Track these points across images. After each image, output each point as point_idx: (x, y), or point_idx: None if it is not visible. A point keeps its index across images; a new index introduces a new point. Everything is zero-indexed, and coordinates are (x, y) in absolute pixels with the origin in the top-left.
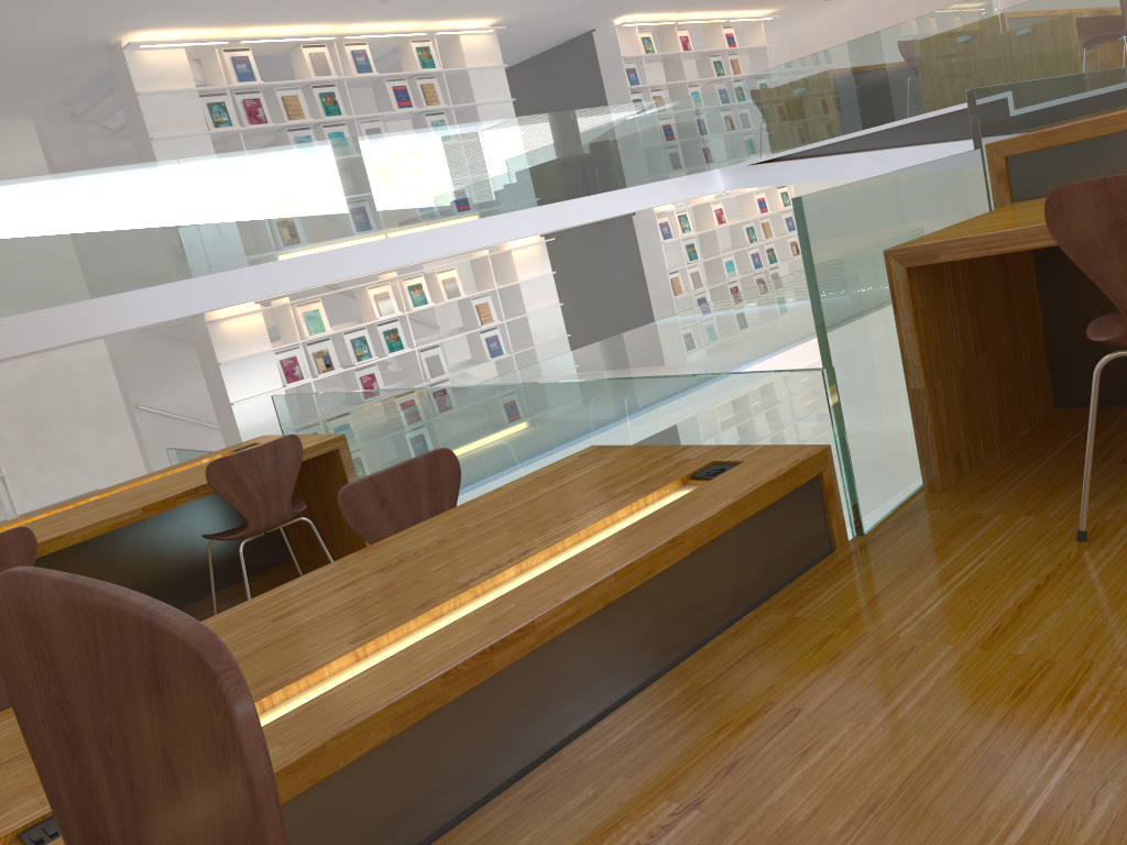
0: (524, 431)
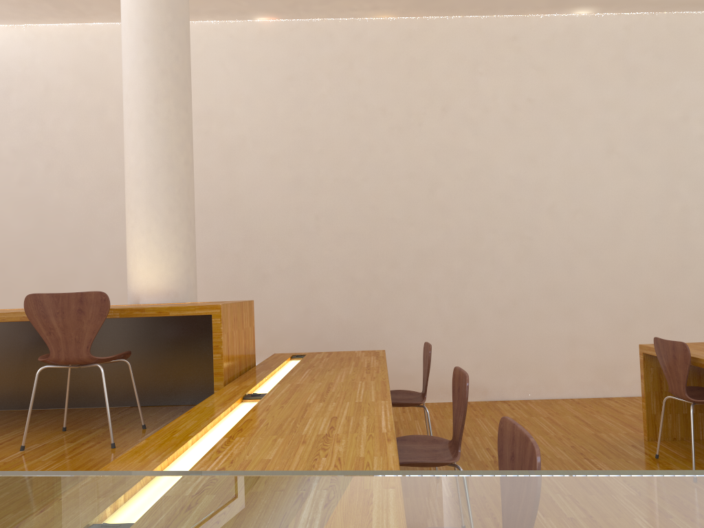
0: None
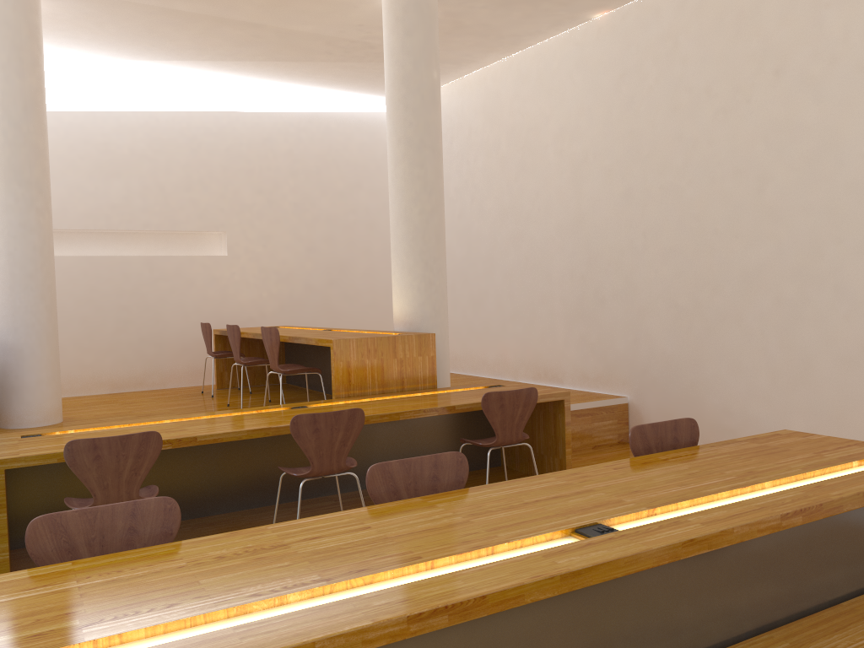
0: None
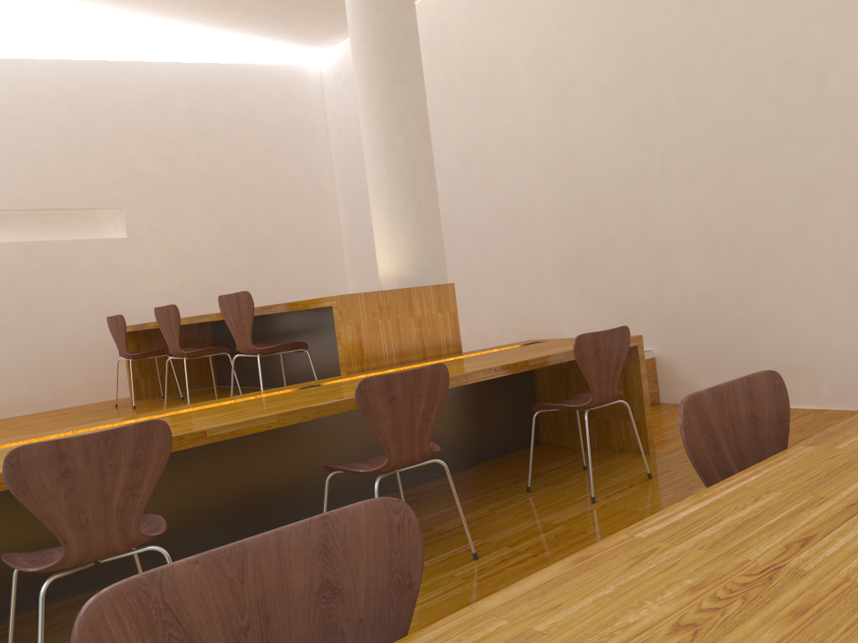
0: None
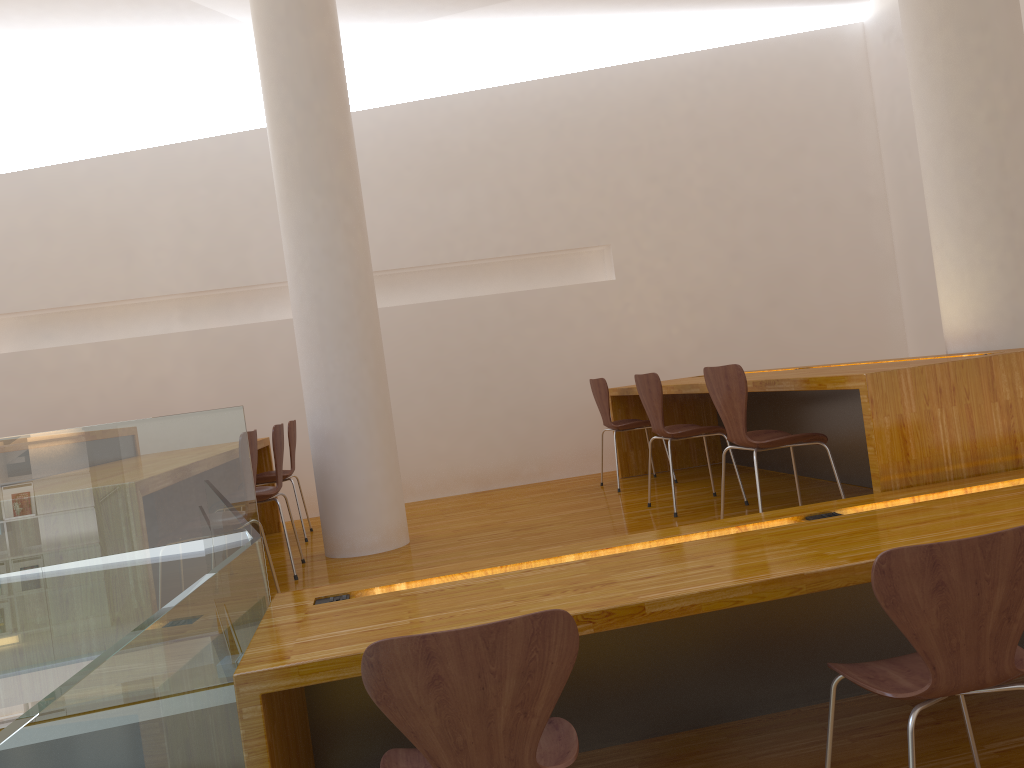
0: (118, 762)
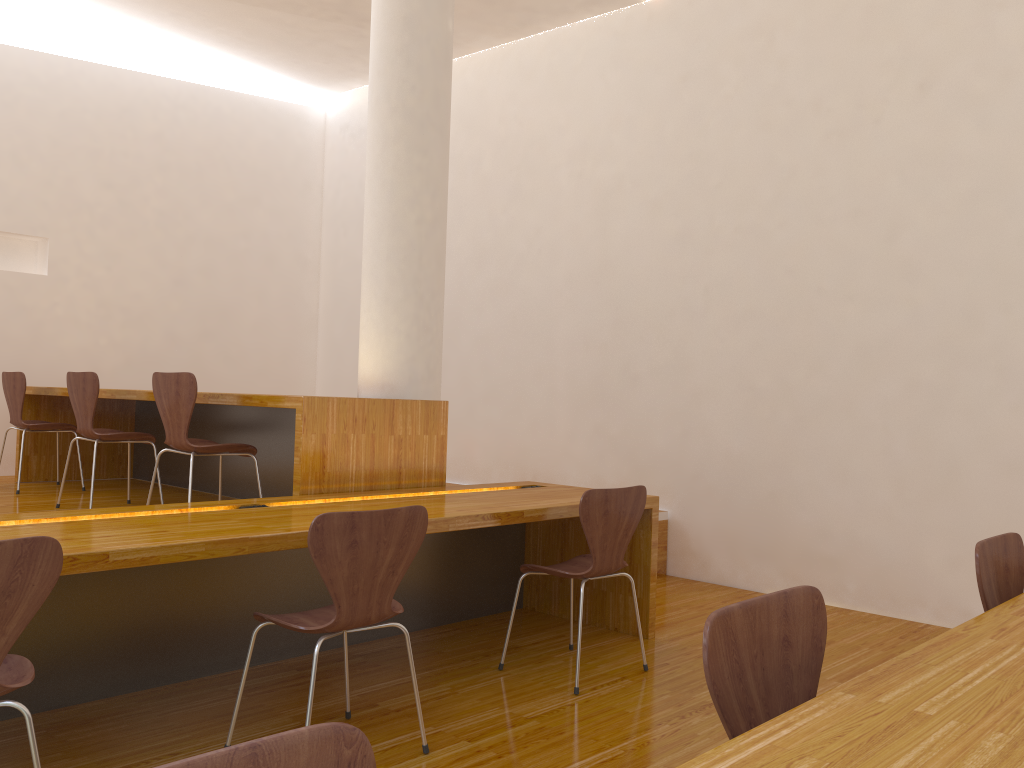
0: None
